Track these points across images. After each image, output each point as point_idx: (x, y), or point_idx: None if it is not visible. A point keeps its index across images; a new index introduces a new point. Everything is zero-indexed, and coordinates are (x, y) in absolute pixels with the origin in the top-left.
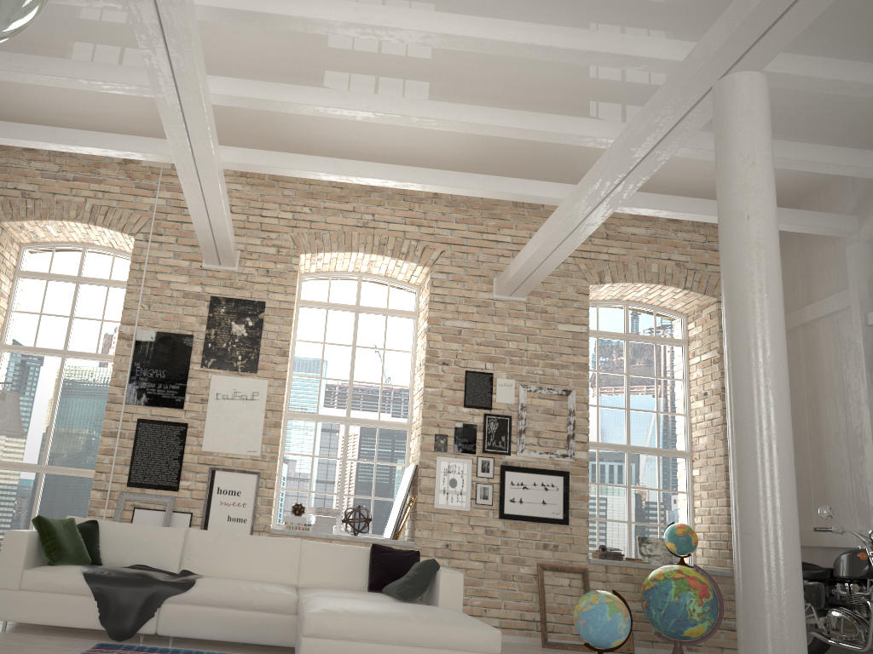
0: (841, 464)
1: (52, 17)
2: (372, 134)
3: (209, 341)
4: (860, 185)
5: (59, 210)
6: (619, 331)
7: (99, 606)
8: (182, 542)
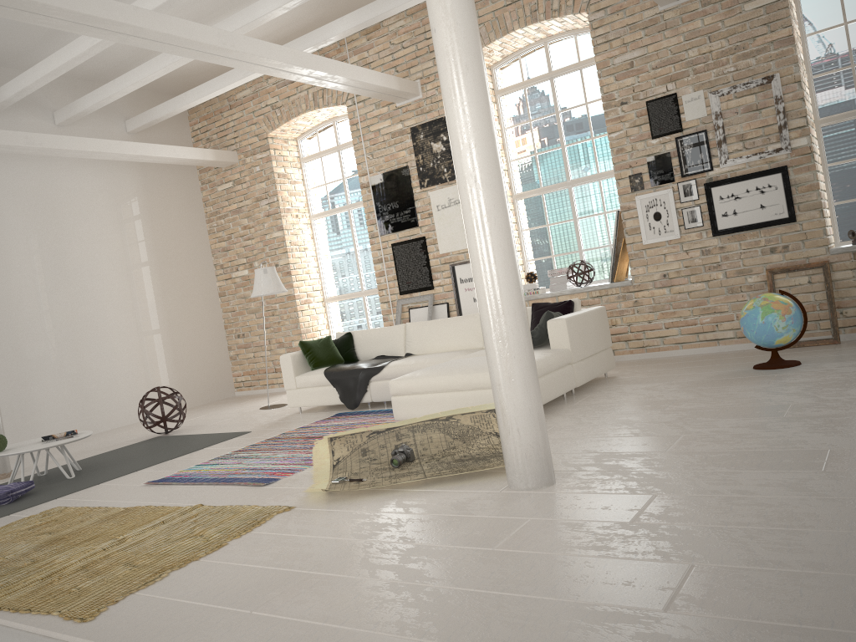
0: None
1: (186, 2)
2: None
3: (419, 166)
4: None
5: (295, 109)
6: None
7: (337, 390)
8: (403, 334)
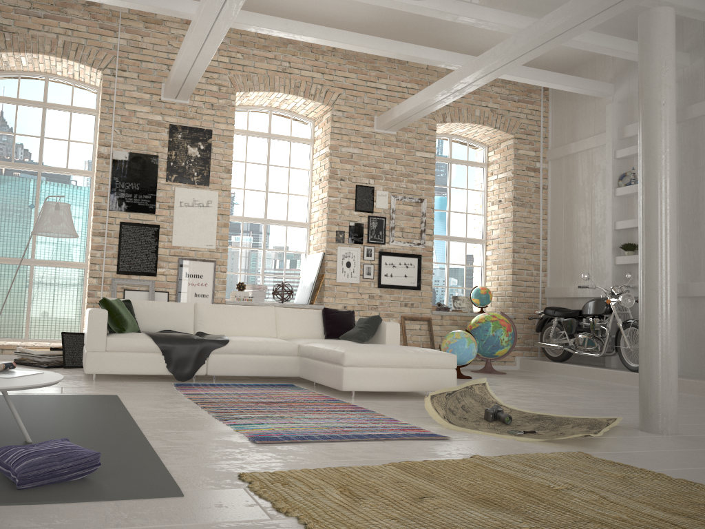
0: (585, 246)
1: None
2: None
3: (171, 160)
4: (618, 62)
5: (35, 44)
6: (445, 156)
7: (165, 359)
8: (193, 313)
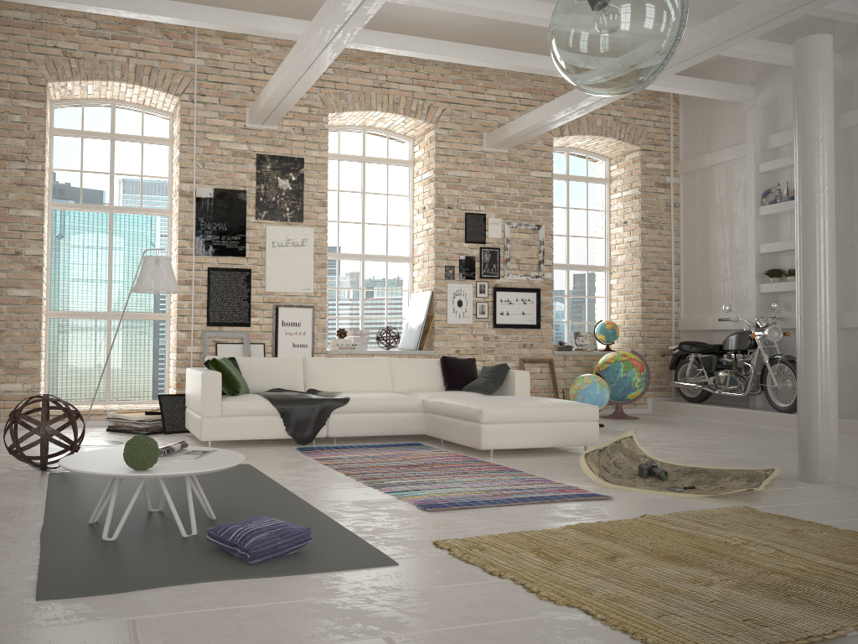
0: (724, 272)
1: None
2: (404, 6)
3: (260, 195)
4: (760, 62)
5: (104, 71)
6: (562, 173)
7: (284, 422)
8: (302, 368)
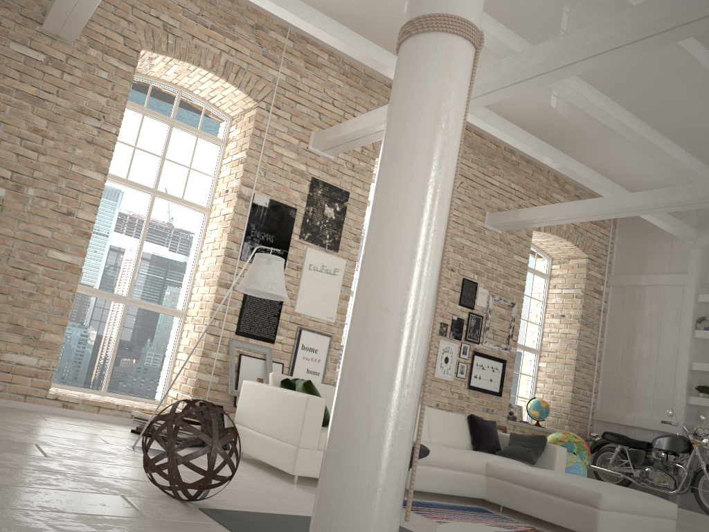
0: (647, 378)
1: None
2: None
3: (307, 217)
4: (703, 211)
5: (197, 56)
6: None
7: None
8: None
